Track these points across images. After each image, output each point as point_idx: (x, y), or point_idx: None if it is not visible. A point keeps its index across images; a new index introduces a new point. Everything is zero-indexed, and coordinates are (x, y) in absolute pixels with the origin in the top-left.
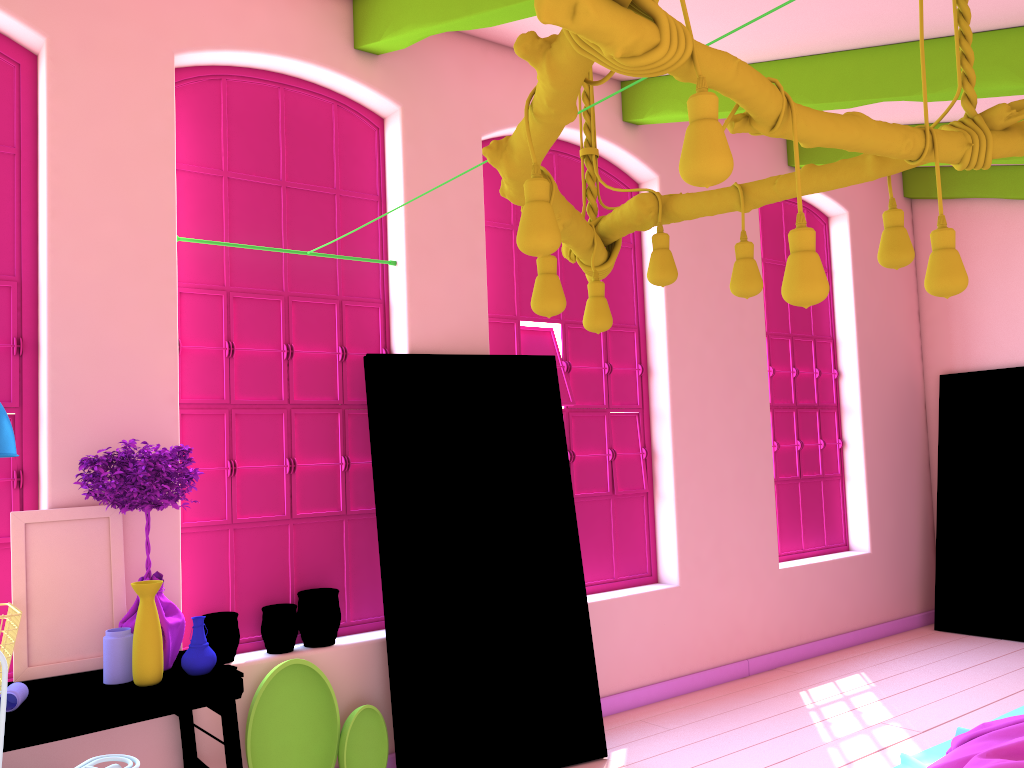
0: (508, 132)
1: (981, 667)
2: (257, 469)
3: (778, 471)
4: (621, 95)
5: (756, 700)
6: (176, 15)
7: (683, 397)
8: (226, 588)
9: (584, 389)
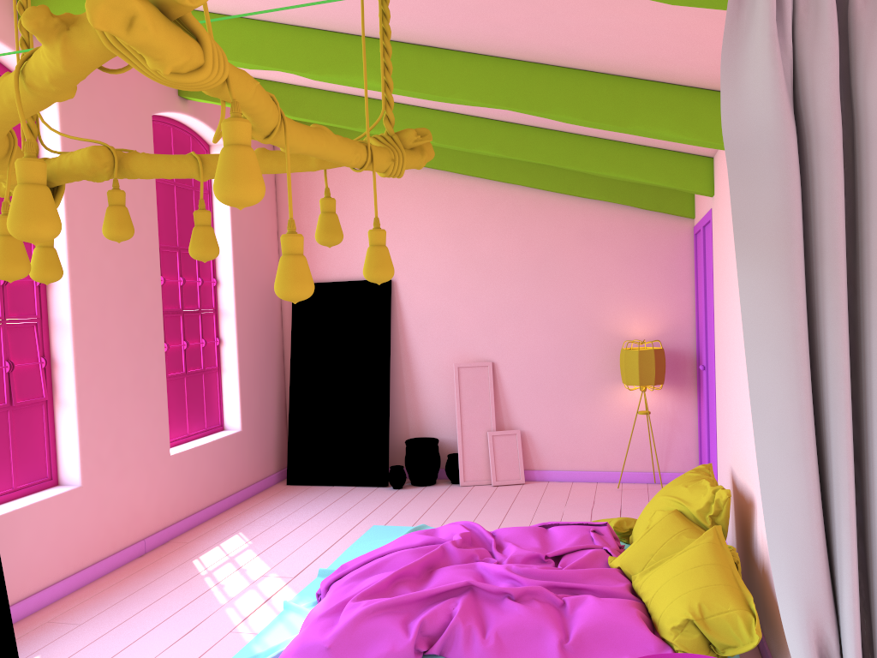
0: None
1: (325, 512)
2: None
3: (168, 369)
4: None
5: (157, 576)
6: None
7: (84, 308)
8: None
9: None
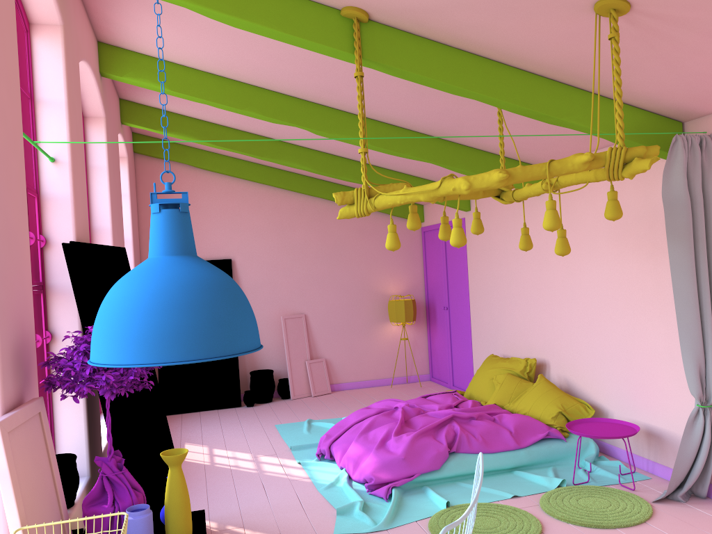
0: None
1: (225, 424)
2: None
3: None
4: (98, 51)
5: None
6: None
7: None
8: None
9: None
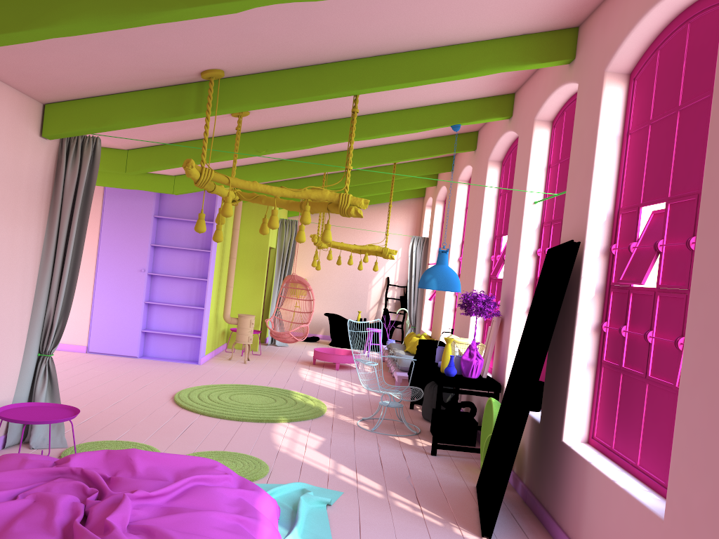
0: (638, 43)
1: None
2: None
3: None
4: None
5: None
6: (535, 100)
7: (704, 276)
8: None
9: (673, 268)
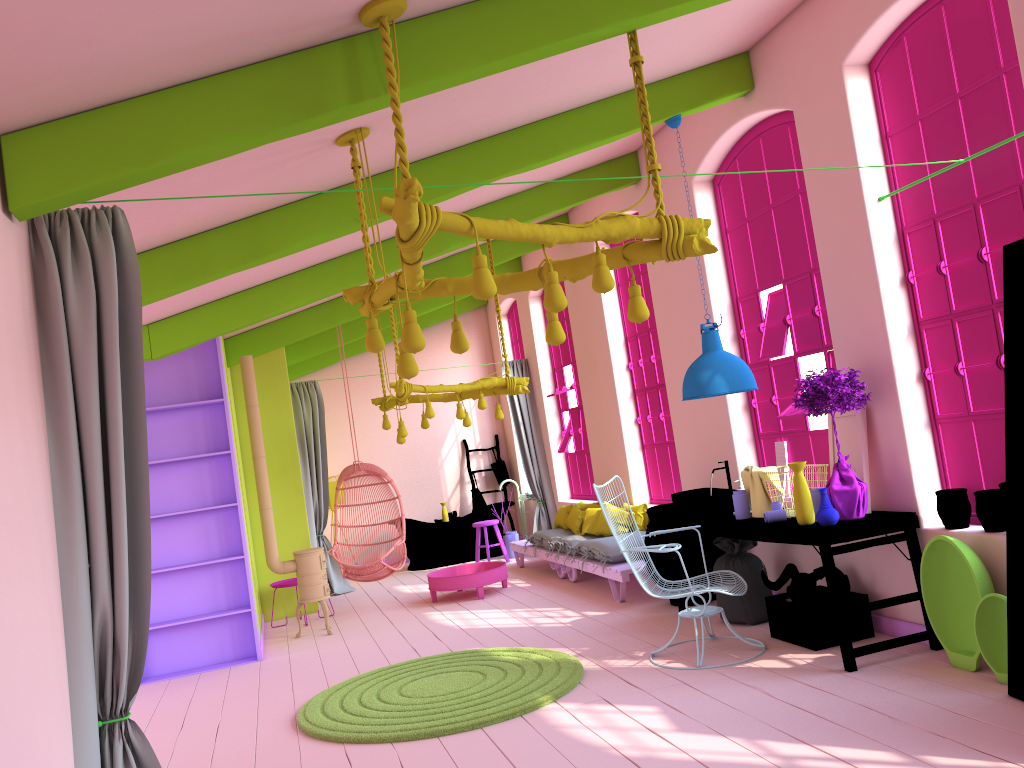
0: None
1: None
2: (980, 367)
3: None
4: None
5: None
6: (836, 34)
7: None
8: (975, 469)
9: None
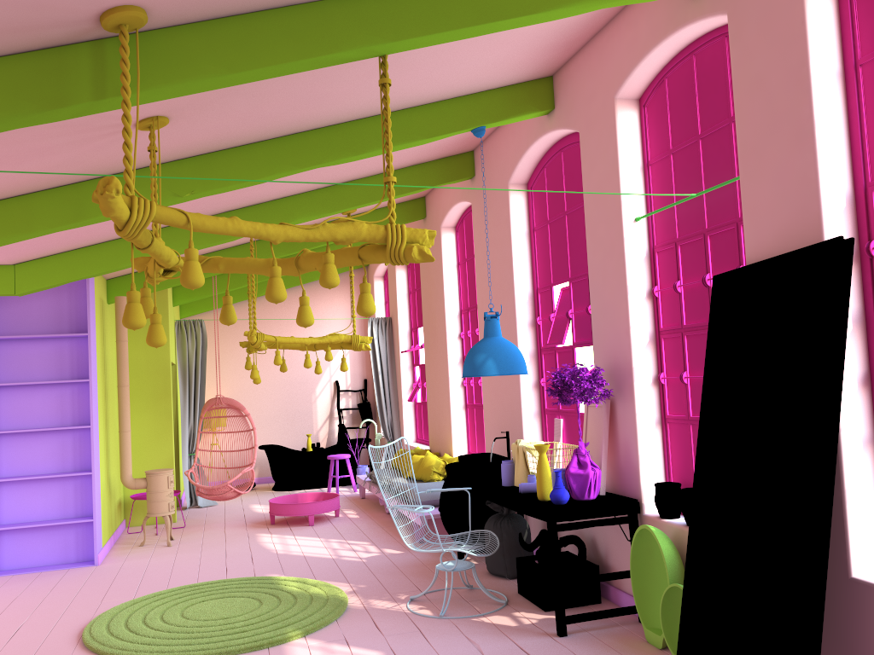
0: None
1: None
2: (699, 378)
3: None
4: None
5: None
6: (612, 70)
7: None
8: (690, 467)
9: None
